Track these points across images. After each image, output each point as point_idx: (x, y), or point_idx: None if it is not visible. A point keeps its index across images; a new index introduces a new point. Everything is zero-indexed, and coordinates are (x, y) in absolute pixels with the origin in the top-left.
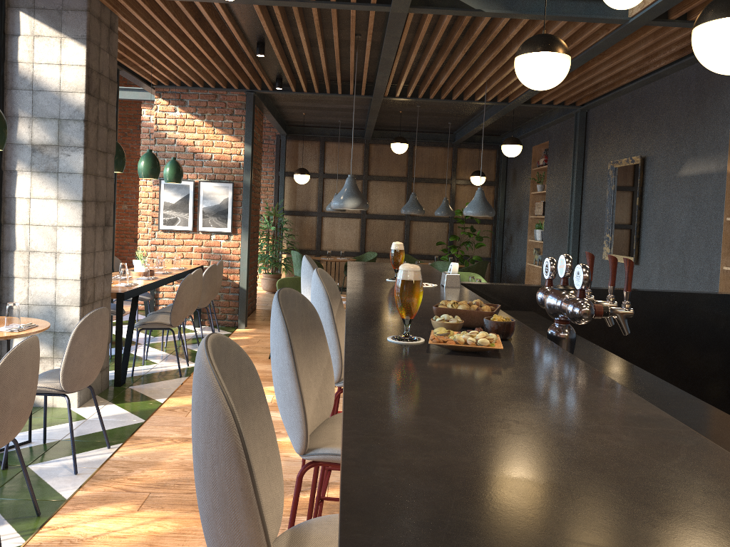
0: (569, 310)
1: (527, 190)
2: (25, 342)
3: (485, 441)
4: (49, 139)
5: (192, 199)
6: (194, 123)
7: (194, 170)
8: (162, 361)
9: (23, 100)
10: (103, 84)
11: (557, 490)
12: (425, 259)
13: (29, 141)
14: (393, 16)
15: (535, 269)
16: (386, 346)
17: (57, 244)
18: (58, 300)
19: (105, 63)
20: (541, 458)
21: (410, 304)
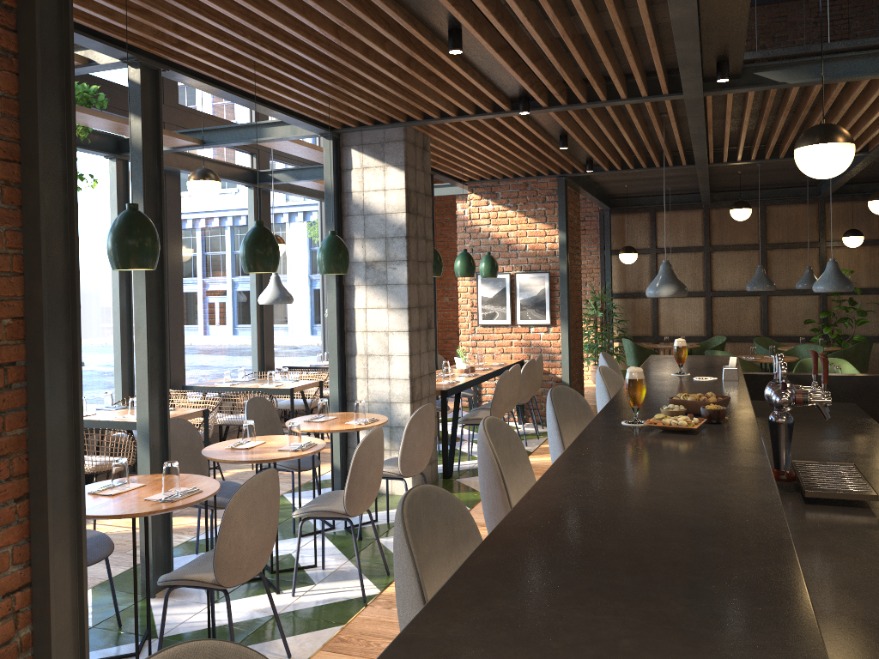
0: (772, 399)
1: None
2: (373, 431)
3: (627, 472)
4: (378, 256)
5: (508, 292)
6: (507, 214)
7: (509, 262)
8: None
9: (356, 224)
10: (419, 201)
11: (642, 489)
12: (791, 341)
13: (363, 259)
14: (688, 102)
15: None
16: (615, 427)
17: (389, 348)
18: (392, 397)
19: (420, 182)
20: (650, 479)
21: (635, 396)
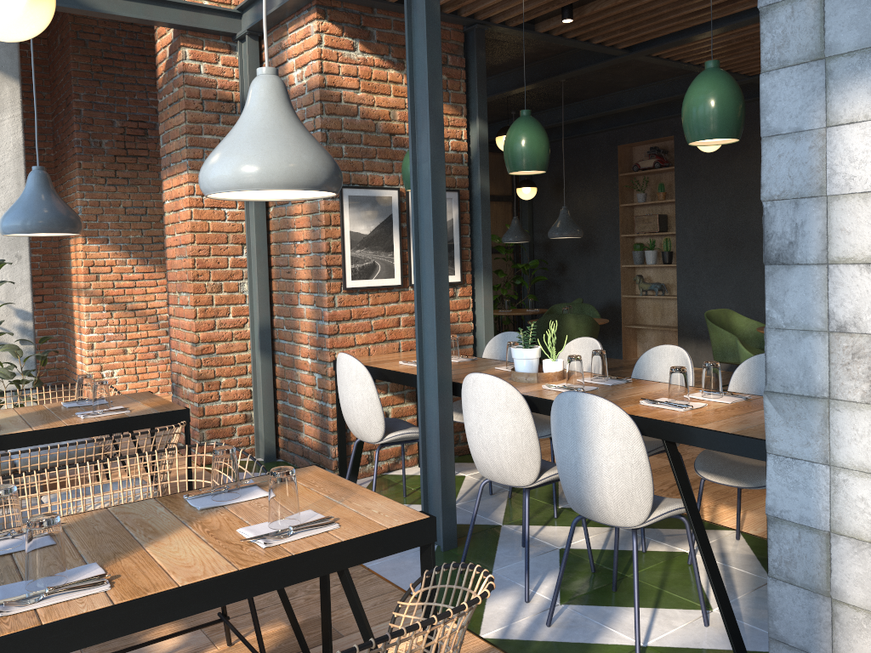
0: None
1: (611, 202)
2: None
3: None
4: None
5: (398, 225)
6: (389, 76)
7: (392, 168)
8: (671, 545)
9: None
10: None
11: None
12: None
13: None
14: None
15: (630, 302)
16: None
17: None
18: None
19: None
20: None
21: None
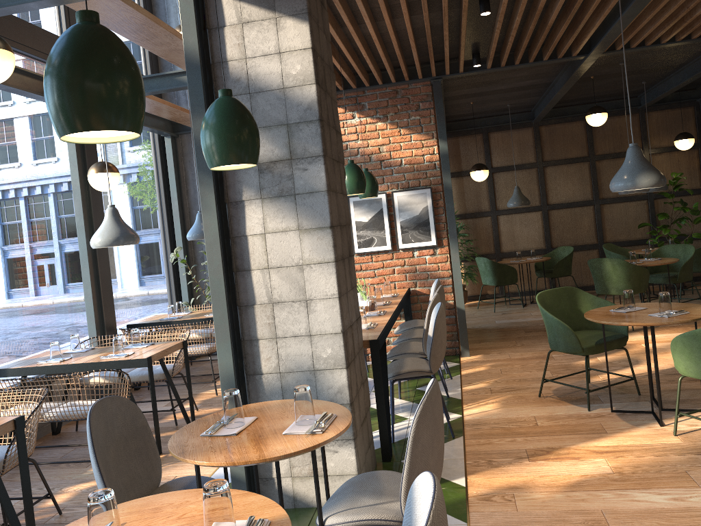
0: None
1: None
2: (438, 500)
3: None
4: (278, 153)
5: (386, 214)
6: (377, 127)
7: (383, 181)
8: (411, 414)
9: None
10: (326, 73)
11: None
12: (625, 246)
13: None
14: None
15: None
16: None
17: (306, 289)
18: (316, 363)
19: (323, 47)
20: None
21: None
